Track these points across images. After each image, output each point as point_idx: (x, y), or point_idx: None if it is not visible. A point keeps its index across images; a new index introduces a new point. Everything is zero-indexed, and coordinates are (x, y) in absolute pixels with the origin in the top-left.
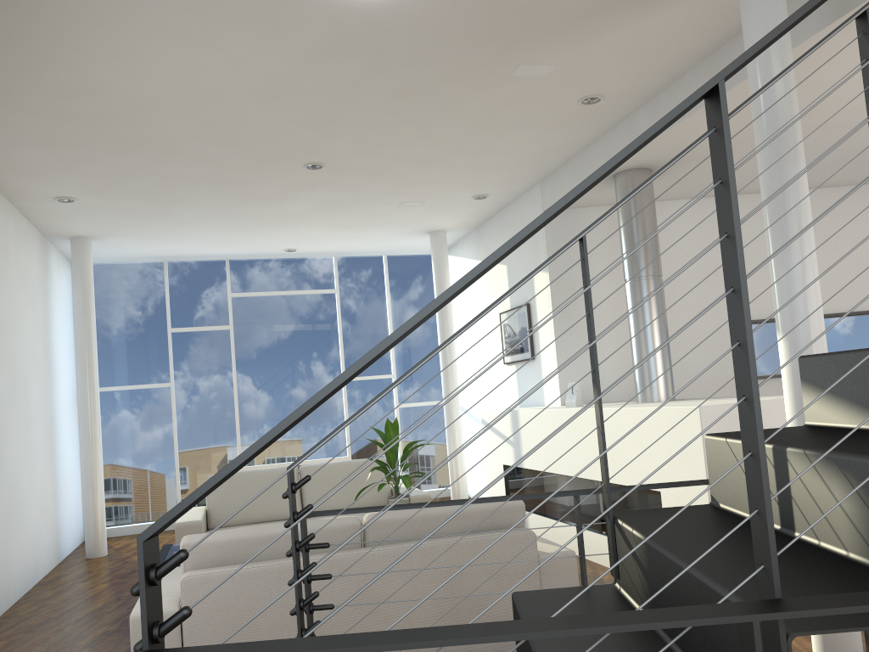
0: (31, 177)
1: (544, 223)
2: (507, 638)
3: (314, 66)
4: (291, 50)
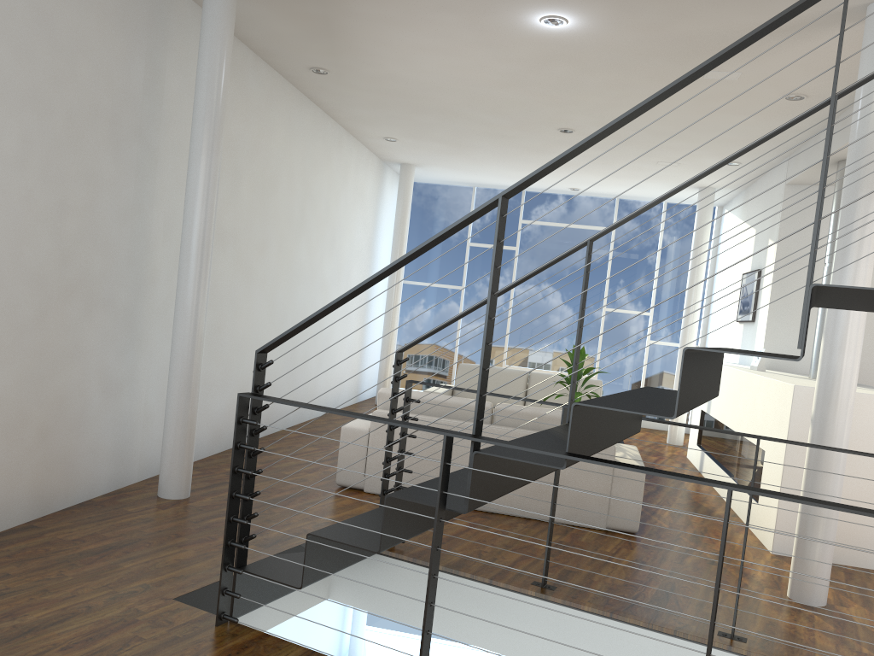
0: (365, 124)
1: (419, 252)
2: (356, 417)
3: (536, 69)
4: (515, 59)
